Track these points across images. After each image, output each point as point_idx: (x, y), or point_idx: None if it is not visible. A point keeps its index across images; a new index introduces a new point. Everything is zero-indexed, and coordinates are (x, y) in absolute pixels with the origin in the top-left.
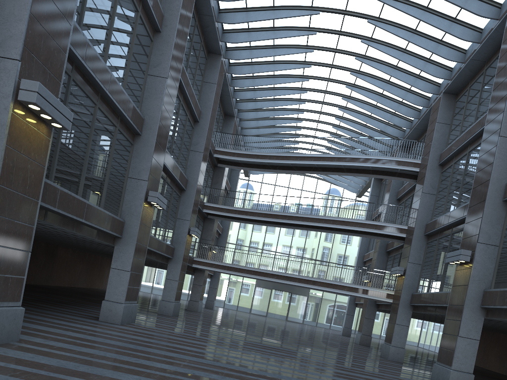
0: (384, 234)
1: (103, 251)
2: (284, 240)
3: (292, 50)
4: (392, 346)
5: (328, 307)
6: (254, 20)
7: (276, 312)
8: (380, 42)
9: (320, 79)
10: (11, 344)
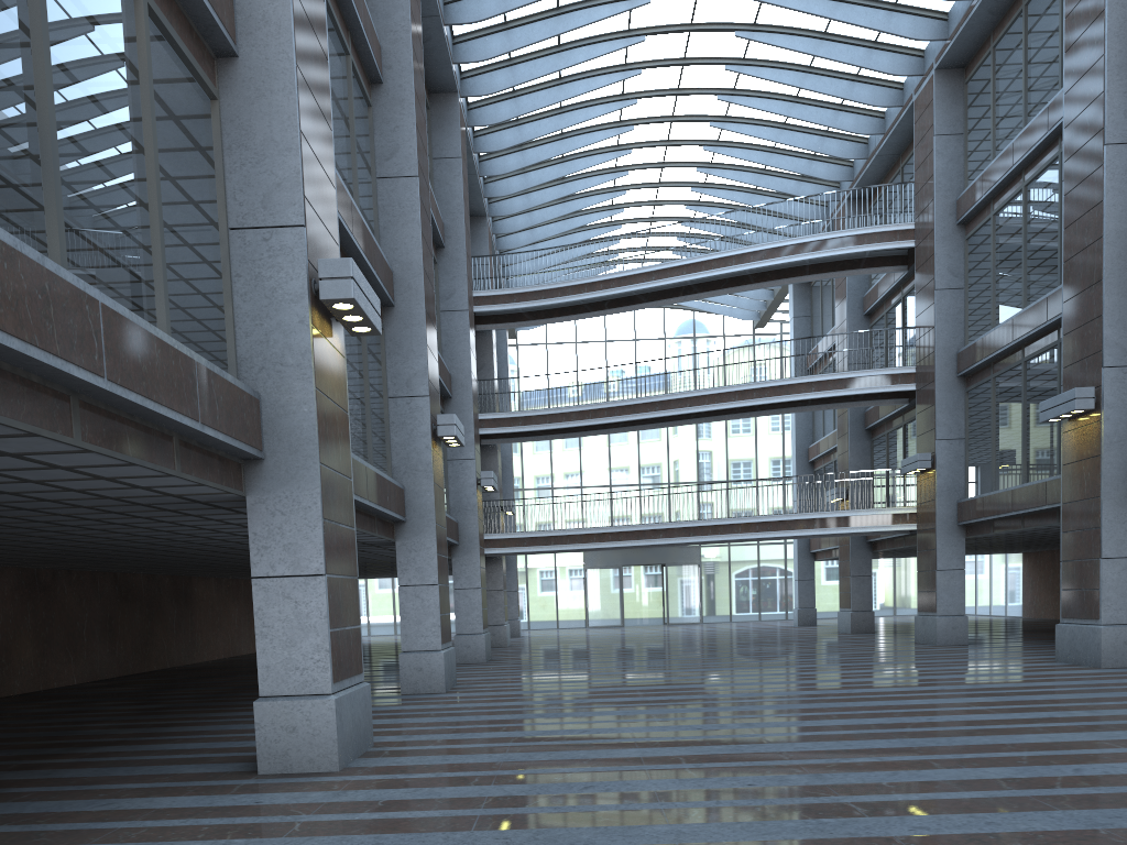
0: (865, 395)
1: None
2: (623, 456)
3: (601, 48)
4: (939, 616)
5: (746, 576)
6: (522, 4)
7: (639, 613)
8: None
9: (660, 95)
10: (374, 751)
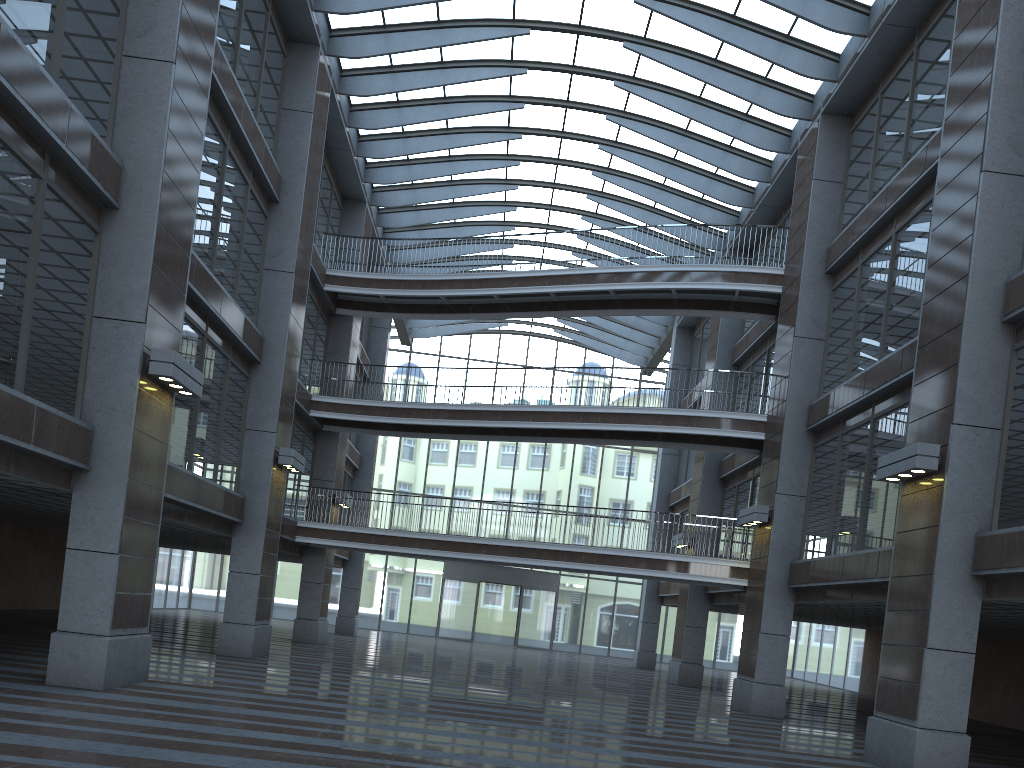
0: (716, 439)
1: None
2: (498, 475)
3: (482, 32)
4: (757, 682)
5: (600, 611)
6: None
7: (491, 630)
8: (677, 3)
9: (548, 103)
10: None
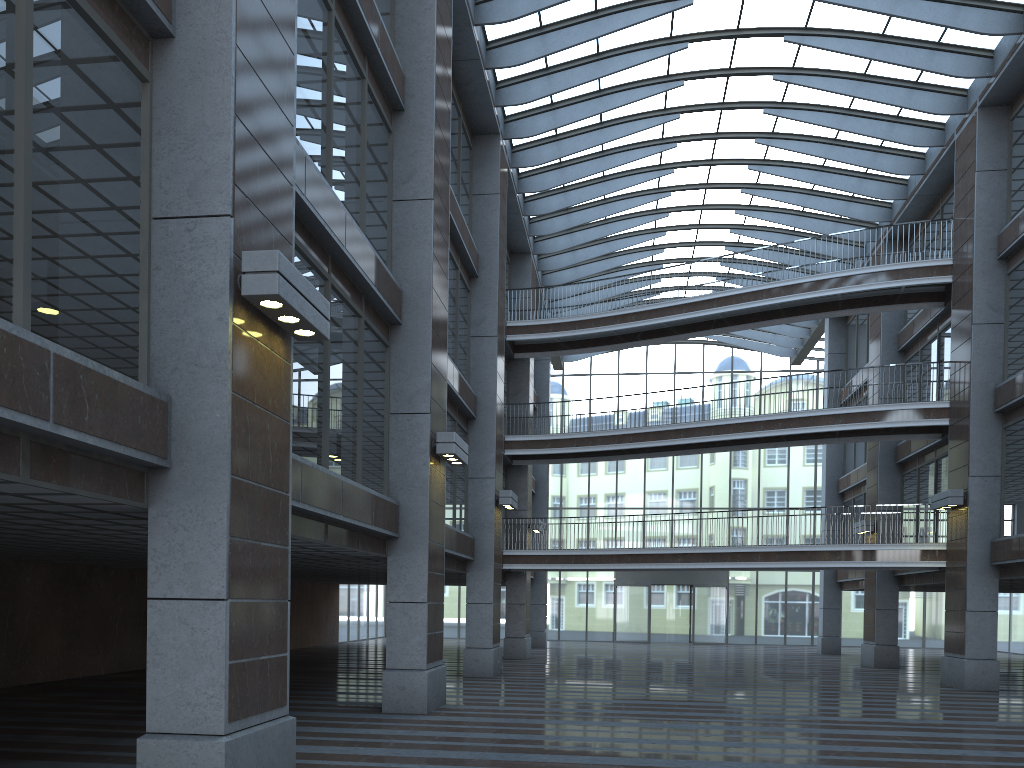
0: (895, 428)
1: (337, 570)
2: (658, 480)
3: (640, 92)
4: (968, 658)
5: (773, 601)
6: (560, 48)
7: (666, 630)
8: (825, 33)
9: (699, 139)
10: None
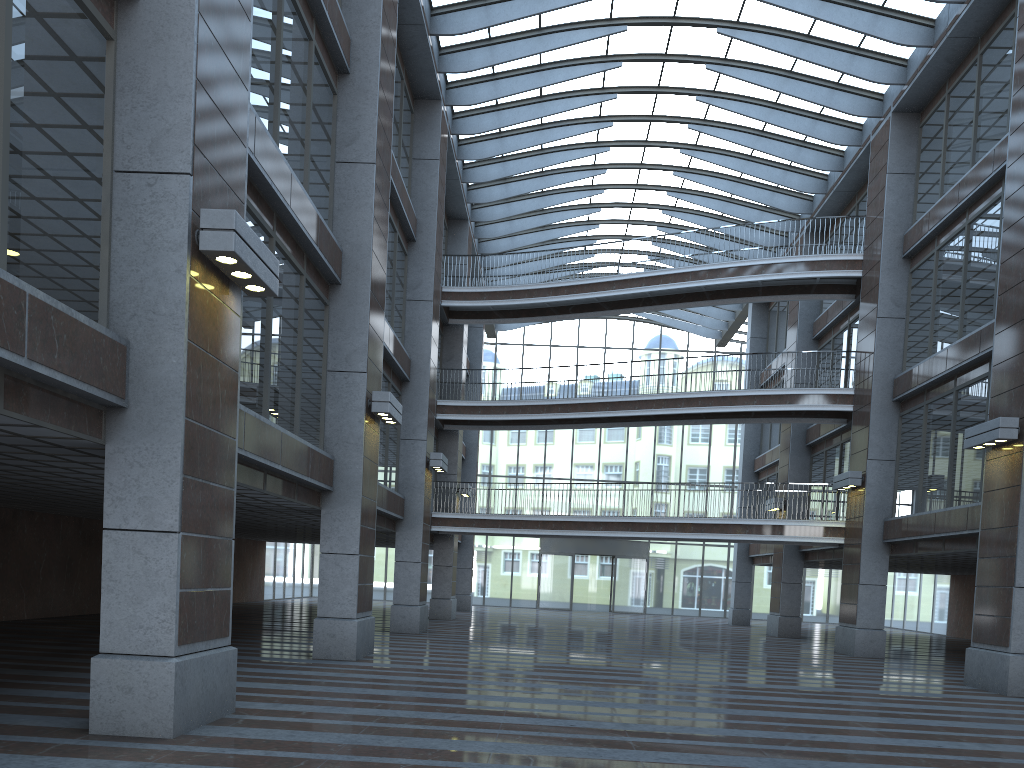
0: (805, 412)
1: (267, 524)
2: (585, 453)
3: (579, 70)
4: (858, 628)
5: (690, 574)
6: (504, 21)
7: (587, 599)
8: (755, 29)
9: (634, 119)
10: (230, 718)
